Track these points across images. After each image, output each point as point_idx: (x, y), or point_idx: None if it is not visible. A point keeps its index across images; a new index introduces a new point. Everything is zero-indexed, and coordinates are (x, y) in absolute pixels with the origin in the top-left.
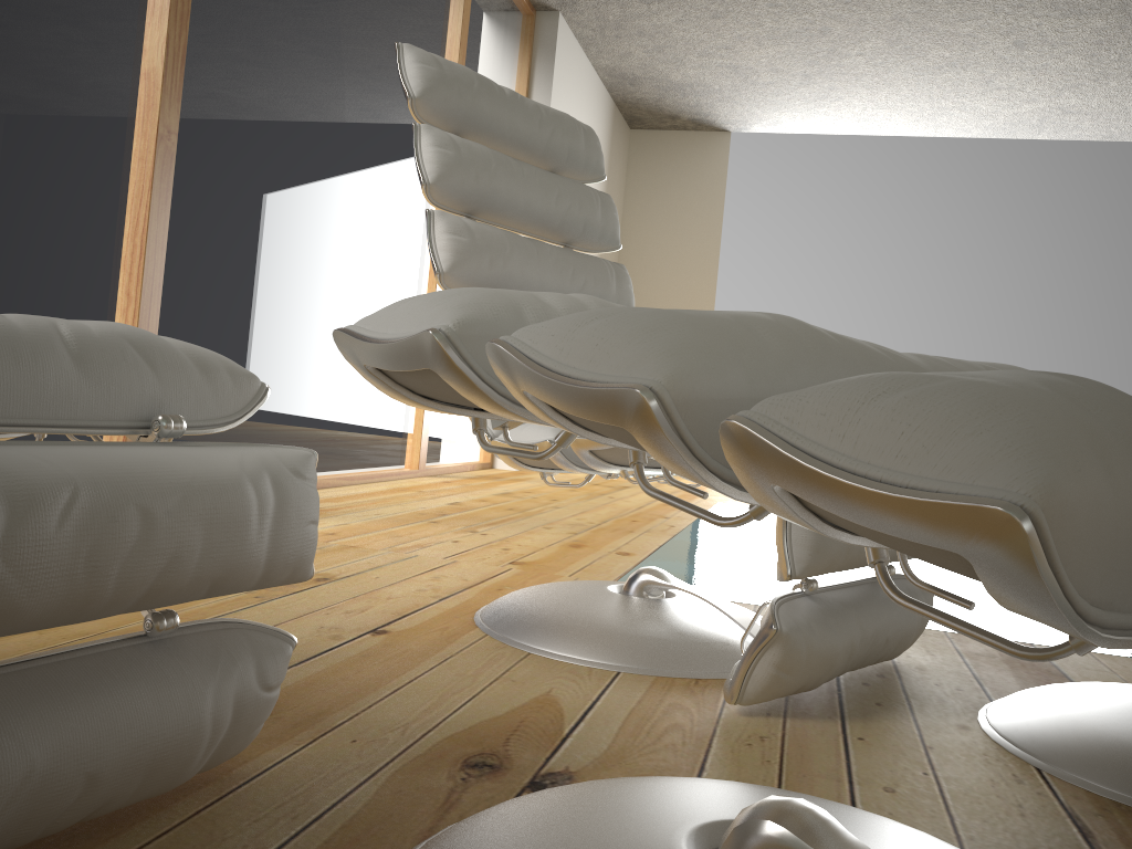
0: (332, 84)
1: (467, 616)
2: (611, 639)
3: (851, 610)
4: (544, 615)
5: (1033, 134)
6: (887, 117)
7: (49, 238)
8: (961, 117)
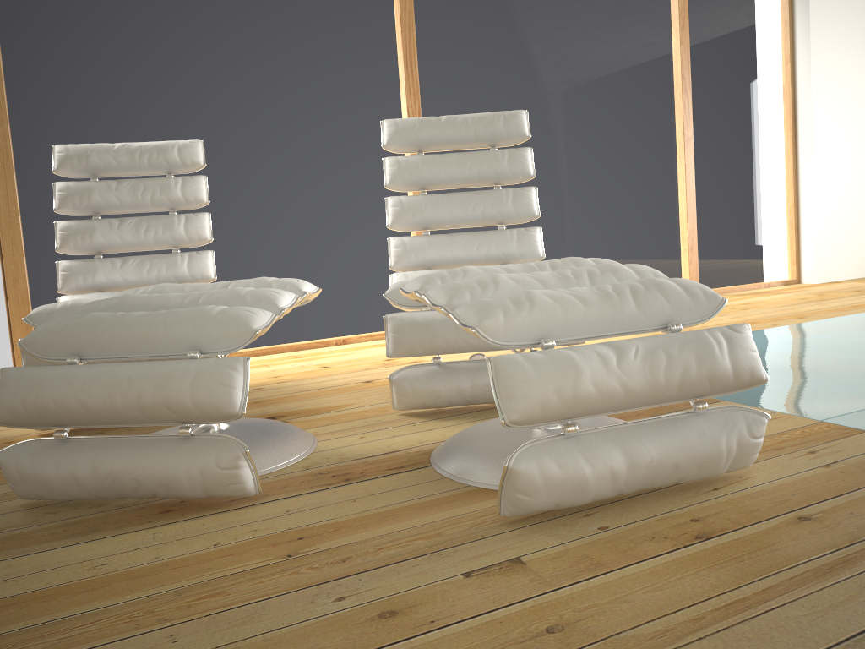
0: (542, 77)
1: None
2: None
3: (467, 372)
4: None
5: None
6: None
7: (361, 219)
8: None
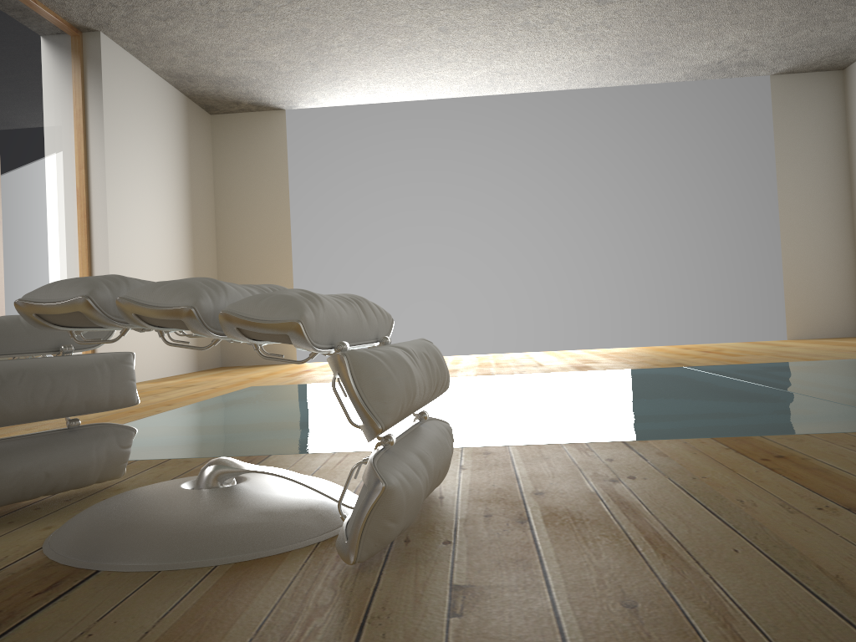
0: None
1: None
2: None
3: None
4: None
5: (491, 91)
6: (387, 89)
7: None
8: (437, 84)
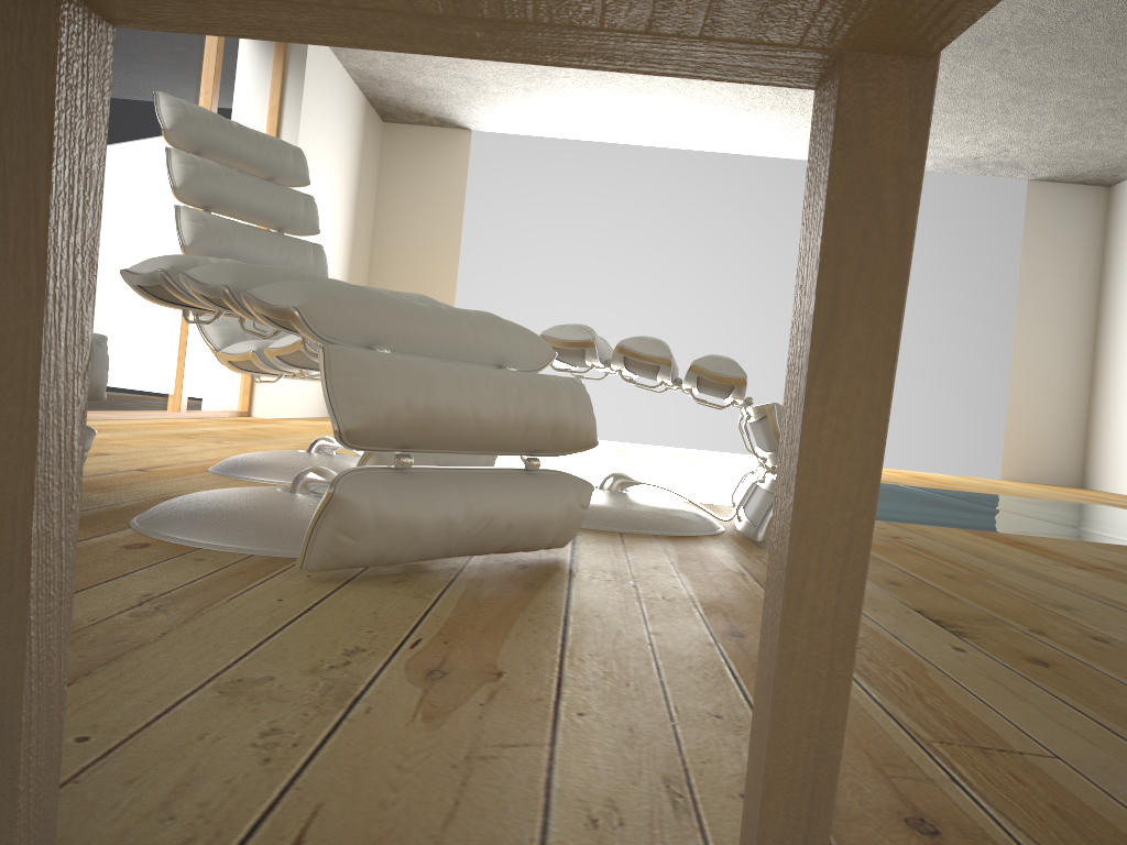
0: None
1: (203, 468)
2: (291, 470)
3: None
4: (252, 461)
5: (714, 148)
6: (598, 127)
7: None
8: (656, 131)
